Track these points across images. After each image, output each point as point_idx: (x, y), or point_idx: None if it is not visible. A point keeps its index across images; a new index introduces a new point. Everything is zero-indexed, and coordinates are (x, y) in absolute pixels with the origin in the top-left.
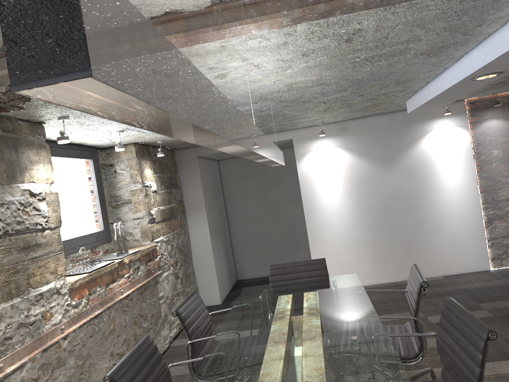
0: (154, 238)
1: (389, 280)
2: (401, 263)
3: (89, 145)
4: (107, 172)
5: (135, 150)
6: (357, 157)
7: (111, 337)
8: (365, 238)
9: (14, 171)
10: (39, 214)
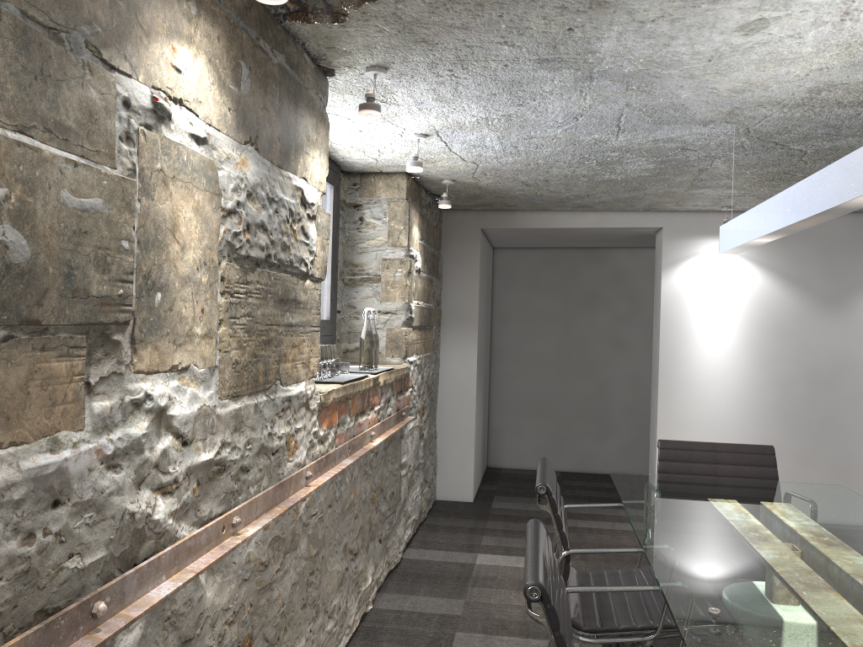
0: (407, 353)
1: None
2: None
3: (333, 160)
4: (346, 217)
5: (406, 187)
6: (778, 283)
7: (348, 517)
8: (763, 433)
9: (288, 146)
10: (306, 244)
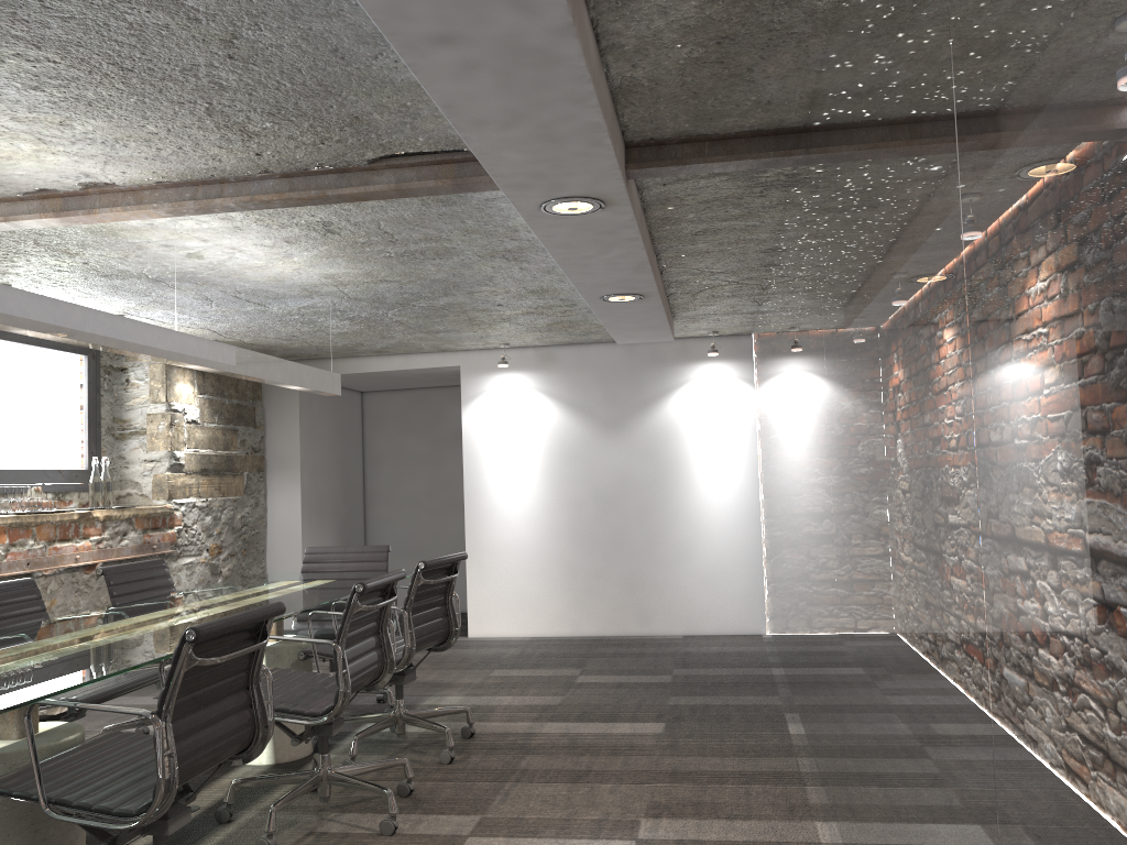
0: (174, 496)
1: (594, 632)
2: (617, 604)
3: None
4: (114, 380)
5: None
6: (564, 411)
7: None
8: (561, 553)
9: None
10: None
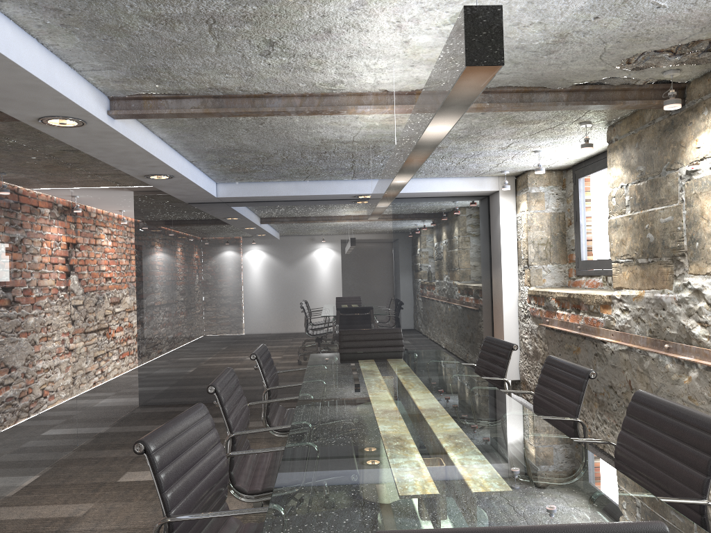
0: None
1: None
2: None
3: None
4: None
5: None
6: None
7: None
8: None
9: None
10: None
